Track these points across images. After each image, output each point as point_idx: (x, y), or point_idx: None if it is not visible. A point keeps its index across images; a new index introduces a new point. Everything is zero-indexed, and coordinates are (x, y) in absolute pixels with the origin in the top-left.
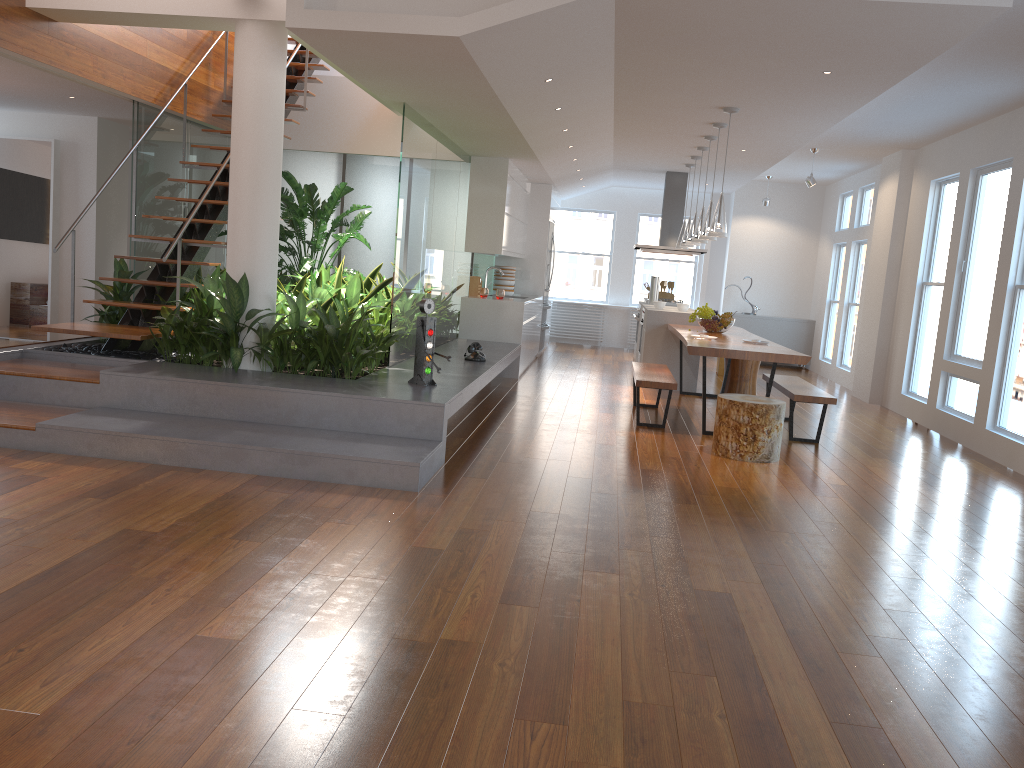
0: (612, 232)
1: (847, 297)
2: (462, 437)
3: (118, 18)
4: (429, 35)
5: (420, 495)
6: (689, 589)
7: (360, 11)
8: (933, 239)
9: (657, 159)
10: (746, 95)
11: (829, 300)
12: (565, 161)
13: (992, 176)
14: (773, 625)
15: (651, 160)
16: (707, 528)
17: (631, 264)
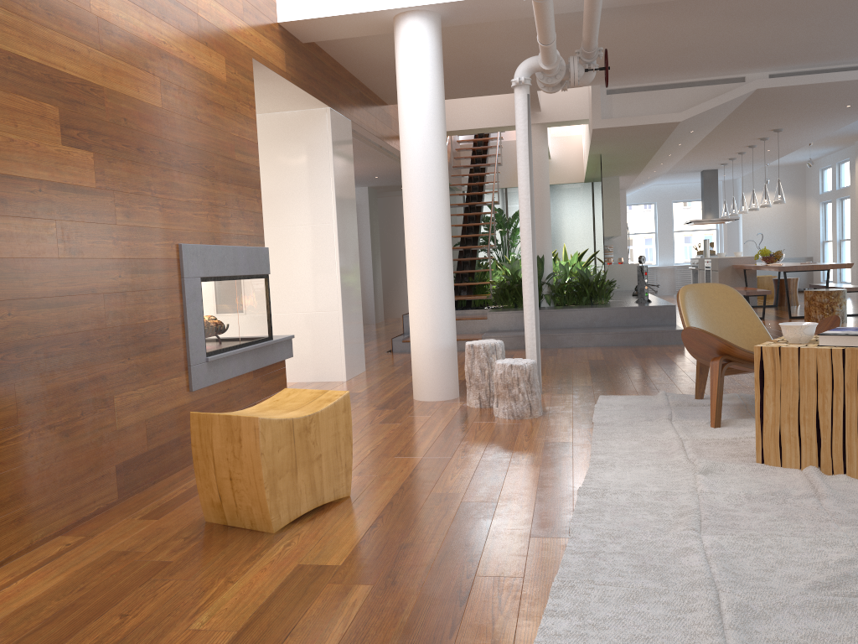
0: (654, 216)
1: (838, 236)
2: None
3: (455, 132)
4: (665, 123)
5: None
6: None
7: (624, 116)
8: None
9: (703, 163)
10: (792, 122)
11: (822, 241)
12: (649, 173)
13: None
14: None
15: (698, 164)
16: None
17: (671, 236)
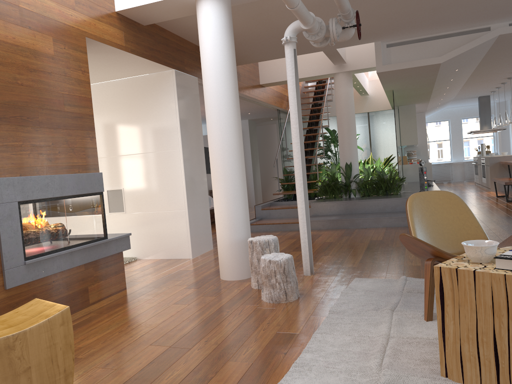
0: (449, 129)
1: None
2: None
3: None
4: (429, 65)
5: None
6: None
7: (400, 62)
8: None
9: (477, 92)
10: None
11: None
12: (437, 100)
13: None
14: None
15: (474, 93)
16: None
17: (461, 142)
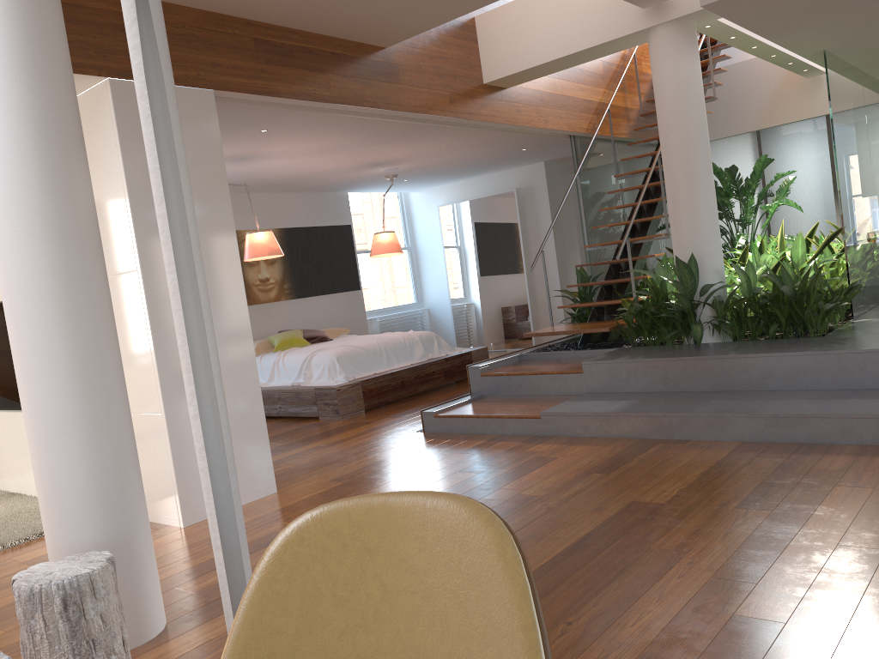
0: None
1: None
2: None
3: (550, 67)
4: None
5: None
6: None
7: None
8: None
9: None
10: None
11: None
12: None
13: None
14: None
15: None
16: None
17: None
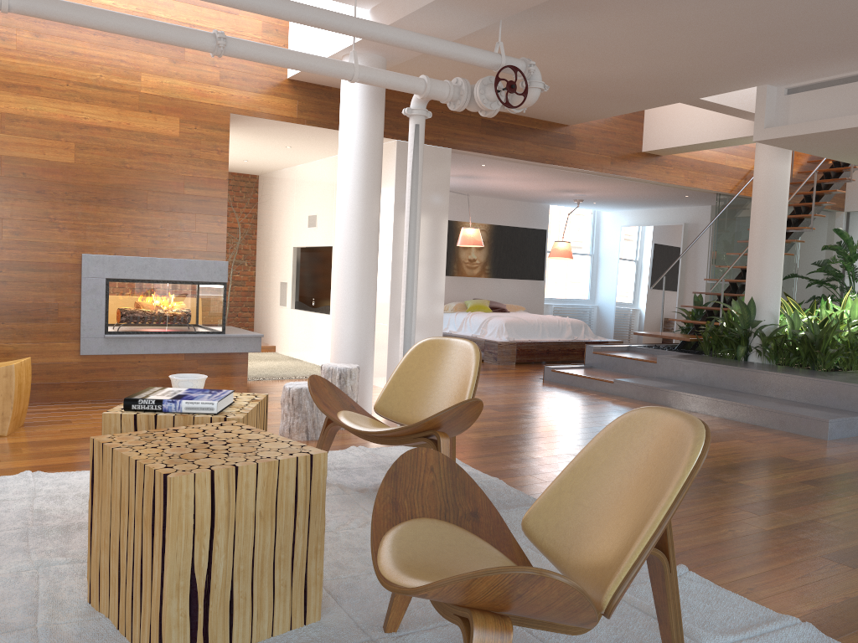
0: None
1: None
2: None
3: (690, 148)
4: (843, 129)
5: (826, 441)
6: None
7: (803, 121)
8: None
9: None
10: None
11: None
12: None
13: None
14: None
15: None
16: None
17: None
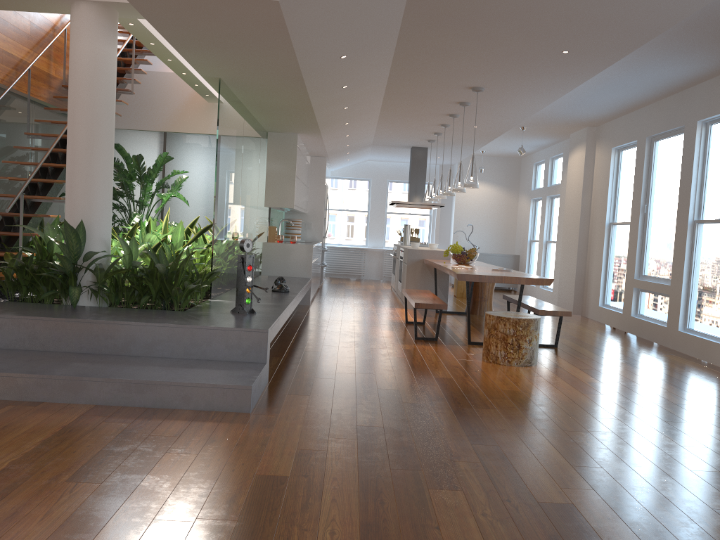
0: (368, 194)
1: (545, 237)
2: (278, 357)
3: None
4: None
5: (253, 416)
6: (534, 502)
7: None
8: (616, 191)
9: (407, 136)
10: (493, 75)
11: (530, 240)
12: (340, 137)
13: (664, 141)
14: (632, 539)
15: (403, 137)
16: (515, 432)
17: (383, 217)
